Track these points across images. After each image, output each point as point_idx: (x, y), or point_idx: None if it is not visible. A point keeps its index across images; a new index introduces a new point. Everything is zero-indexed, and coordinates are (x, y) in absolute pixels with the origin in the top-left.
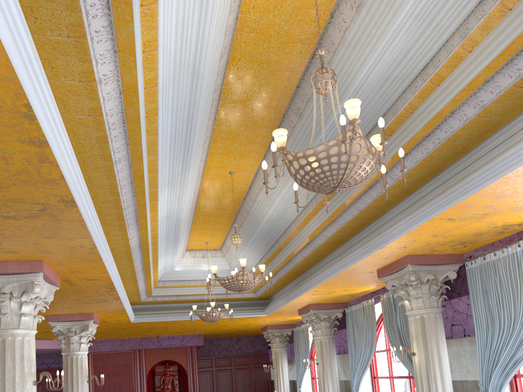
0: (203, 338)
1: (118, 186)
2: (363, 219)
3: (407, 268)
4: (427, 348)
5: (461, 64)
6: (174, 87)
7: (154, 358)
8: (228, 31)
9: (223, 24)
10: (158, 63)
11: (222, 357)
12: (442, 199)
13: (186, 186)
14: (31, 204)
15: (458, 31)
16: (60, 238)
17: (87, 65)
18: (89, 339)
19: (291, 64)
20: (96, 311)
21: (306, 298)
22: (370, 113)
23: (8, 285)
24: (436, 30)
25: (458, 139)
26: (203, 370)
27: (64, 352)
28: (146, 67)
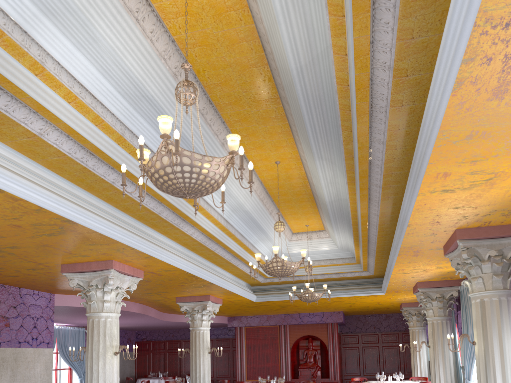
0: (342, 315)
1: (134, 198)
2: (396, 194)
3: (459, 244)
4: (486, 337)
5: (347, 29)
6: (140, 113)
7: (297, 333)
8: (167, 55)
9: (149, 53)
10: (88, 106)
11: (369, 333)
12: (412, 171)
13: (225, 183)
14: (50, 225)
15: None
16: (99, 244)
17: (21, 127)
18: (210, 316)
19: (251, 61)
20: (210, 293)
21: (403, 277)
22: (328, 90)
23: (94, 279)
24: (316, 1)
25: (404, 103)
26: (349, 346)
27: (190, 328)
28: (82, 111)
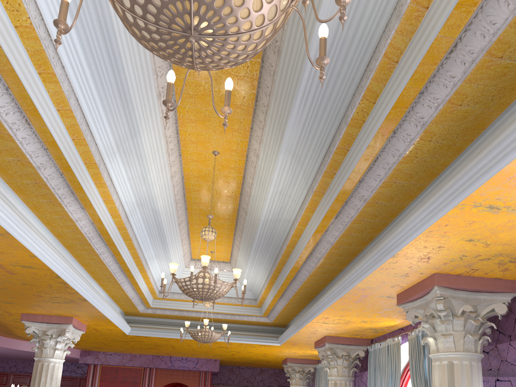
0: (218, 364)
1: (2, 123)
2: (374, 217)
3: (433, 291)
4: None
5: None
6: None
7: (164, 378)
8: None
9: None
10: None
11: None
12: (476, 165)
13: (145, 157)
14: None
15: None
16: None
17: None
18: (67, 346)
19: None
20: (74, 315)
21: (318, 328)
22: (367, 28)
23: None
24: None
25: (507, 52)
26: None
27: (36, 357)
28: None
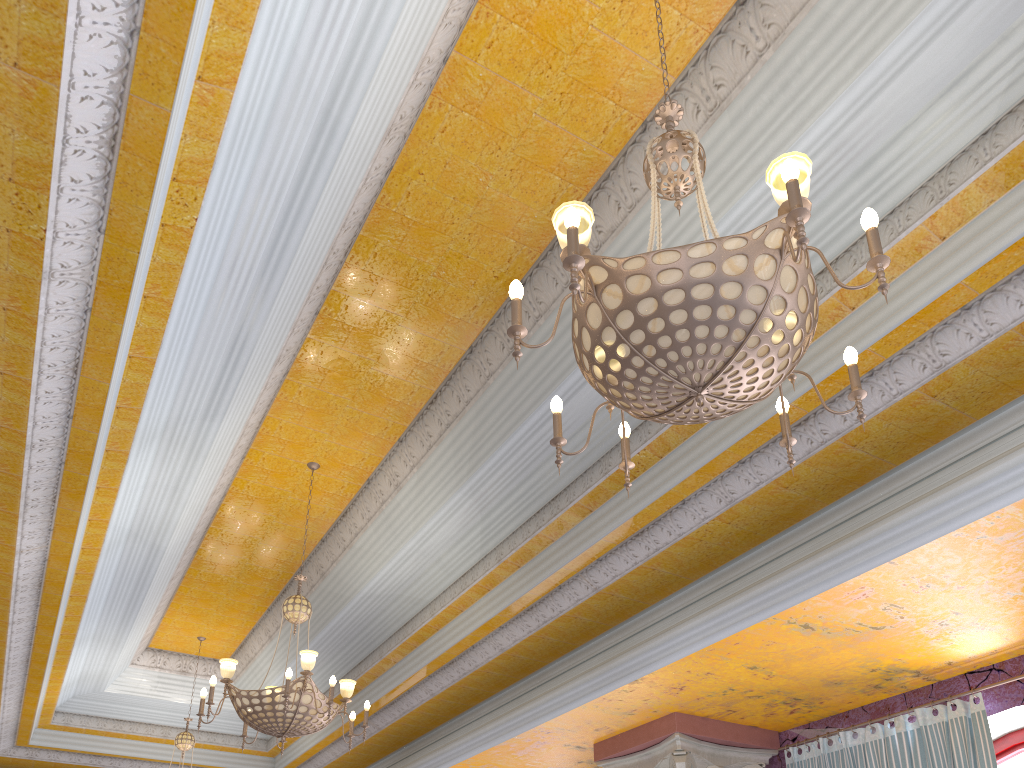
0: None
1: (34, 361)
2: (595, 615)
3: (670, 741)
4: None
5: (916, 264)
6: (263, 148)
7: None
8: (422, 76)
9: (424, 34)
10: (259, 9)
11: None
12: (810, 570)
13: (206, 455)
14: None
15: (926, 190)
16: None
17: None
18: None
19: (525, 223)
20: None
21: None
22: None
23: None
24: (873, 188)
25: (863, 442)
26: None
27: None
28: (223, 7)
